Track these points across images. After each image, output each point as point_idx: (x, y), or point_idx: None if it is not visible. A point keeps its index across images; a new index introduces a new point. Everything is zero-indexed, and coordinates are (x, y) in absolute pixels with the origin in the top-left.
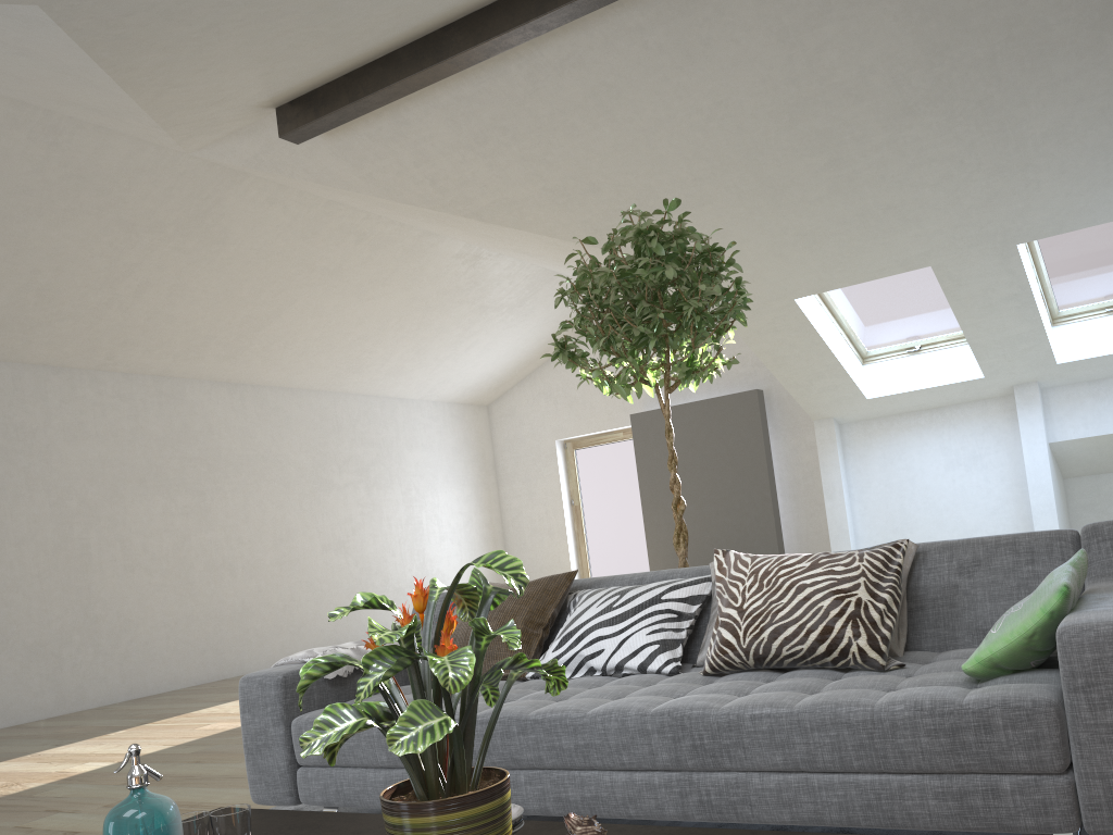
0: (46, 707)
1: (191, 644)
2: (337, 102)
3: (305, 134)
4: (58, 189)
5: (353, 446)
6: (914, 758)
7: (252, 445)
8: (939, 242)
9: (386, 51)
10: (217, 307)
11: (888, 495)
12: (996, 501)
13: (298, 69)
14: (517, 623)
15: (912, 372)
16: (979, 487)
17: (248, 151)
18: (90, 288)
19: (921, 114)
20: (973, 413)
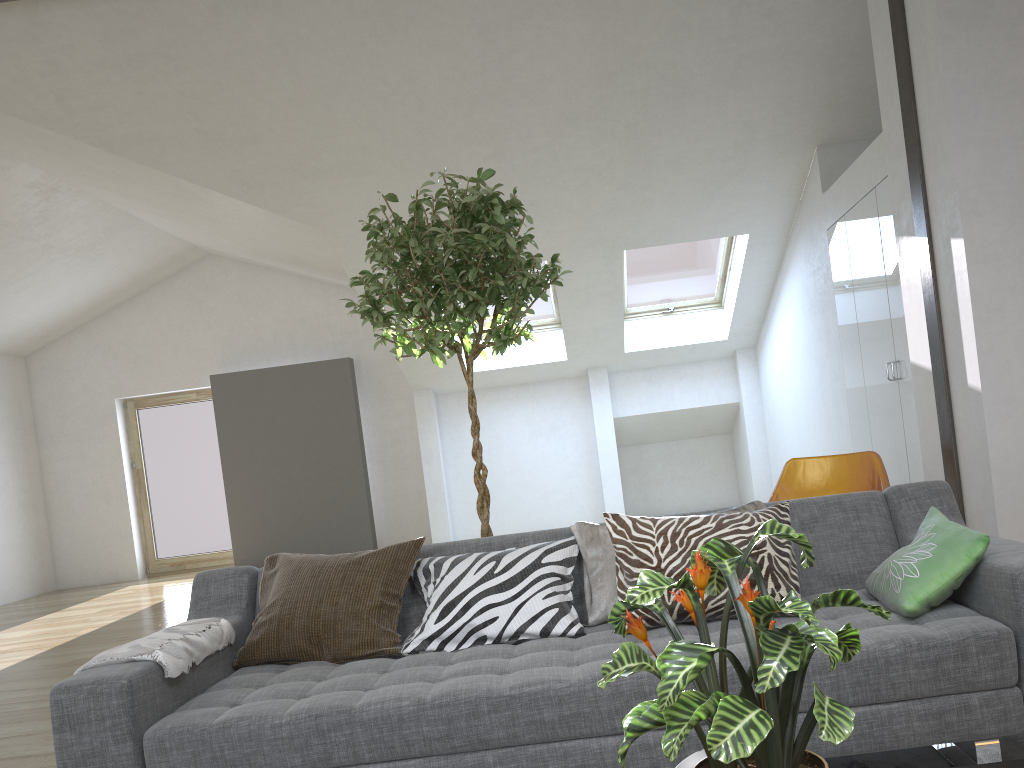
0: None
1: None
2: None
3: None
4: None
5: None
6: (903, 688)
7: None
8: (564, 240)
9: None
10: None
11: None
12: (571, 466)
13: None
14: (374, 596)
15: (507, 351)
16: (558, 454)
17: None
18: None
19: (579, 127)
20: (553, 390)
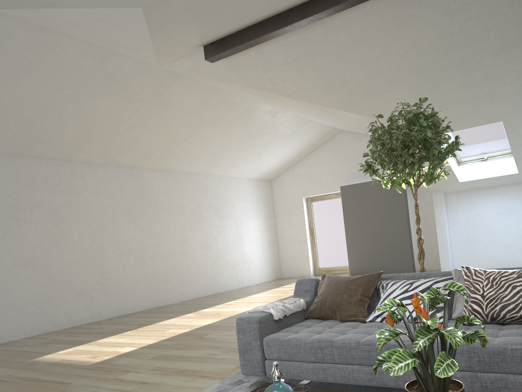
0: (85, 318)
1: (145, 290)
2: (234, 44)
3: (217, 58)
4: (100, 83)
5: (213, 199)
6: None
7: (170, 199)
8: (508, 110)
9: (260, 20)
10: (161, 135)
11: (467, 227)
12: (520, 231)
13: (222, 29)
14: (357, 295)
15: (482, 169)
16: (512, 225)
17: (186, 65)
18: (108, 127)
19: (510, 50)
20: (510, 189)
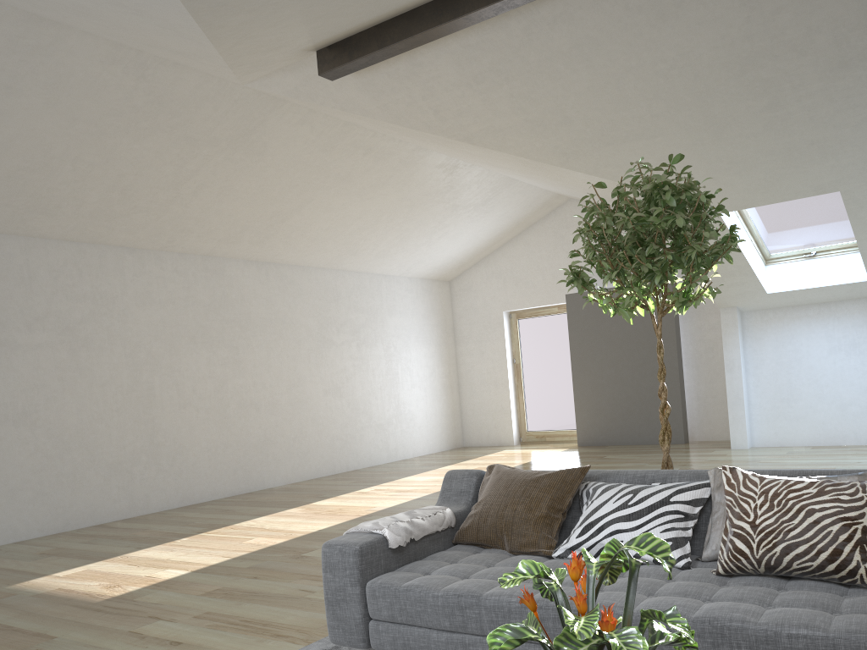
0: (121, 511)
1: (227, 465)
2: (368, 48)
3: (339, 73)
4: (142, 112)
5: (348, 312)
6: None
7: (274, 311)
8: (850, 173)
9: (411, 7)
10: (254, 204)
11: (778, 371)
12: None
13: (342, 22)
14: (542, 508)
15: (807, 273)
16: (856, 369)
17: (290, 84)
18: (160, 189)
19: (853, 68)
20: (855, 309)
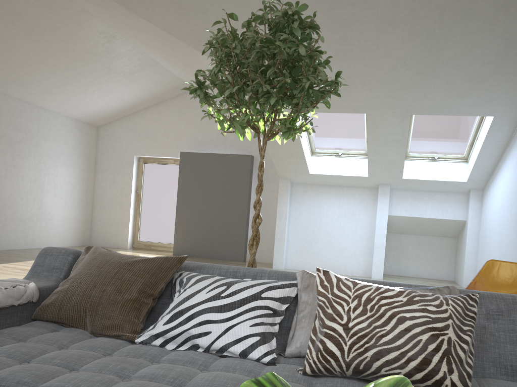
0: None
1: None
2: None
3: None
4: None
5: (8, 129)
6: None
7: None
8: (376, 102)
9: None
10: None
11: (308, 223)
12: (358, 237)
13: None
14: (132, 292)
15: (334, 165)
16: (352, 229)
17: None
18: None
19: (396, 28)
20: (357, 193)
